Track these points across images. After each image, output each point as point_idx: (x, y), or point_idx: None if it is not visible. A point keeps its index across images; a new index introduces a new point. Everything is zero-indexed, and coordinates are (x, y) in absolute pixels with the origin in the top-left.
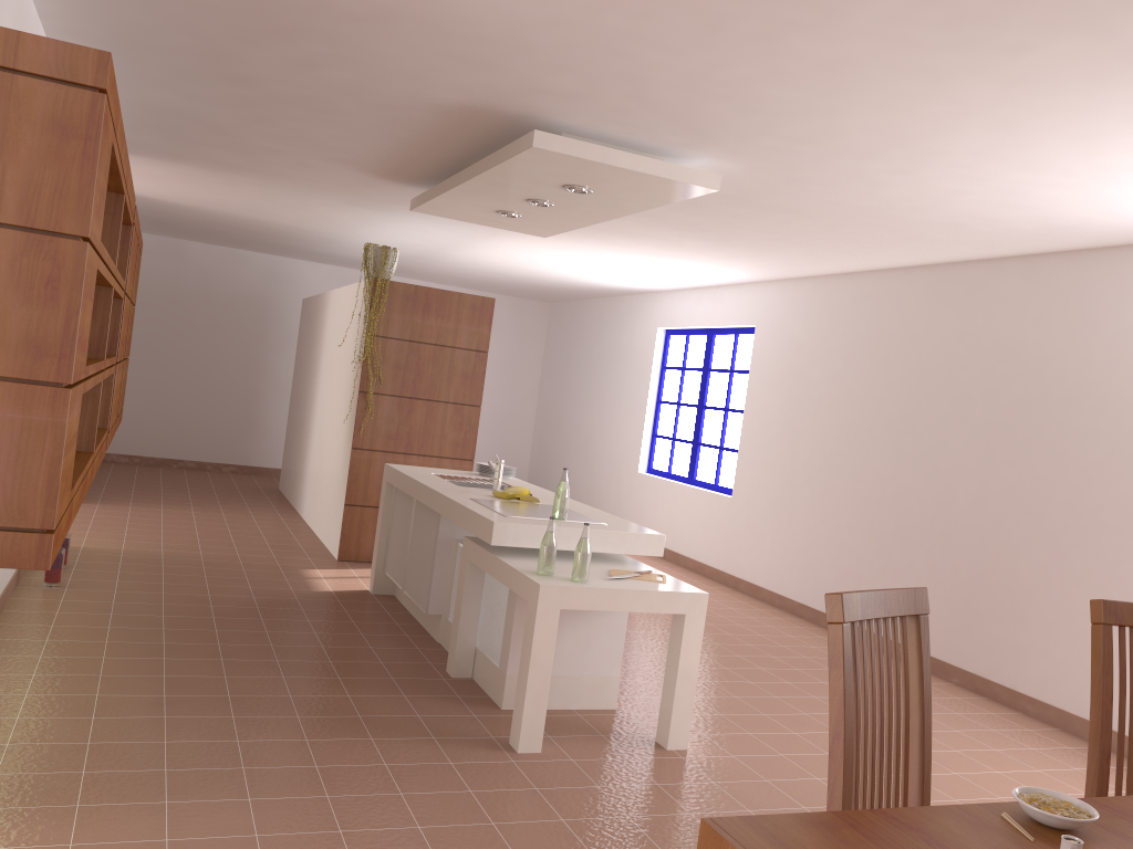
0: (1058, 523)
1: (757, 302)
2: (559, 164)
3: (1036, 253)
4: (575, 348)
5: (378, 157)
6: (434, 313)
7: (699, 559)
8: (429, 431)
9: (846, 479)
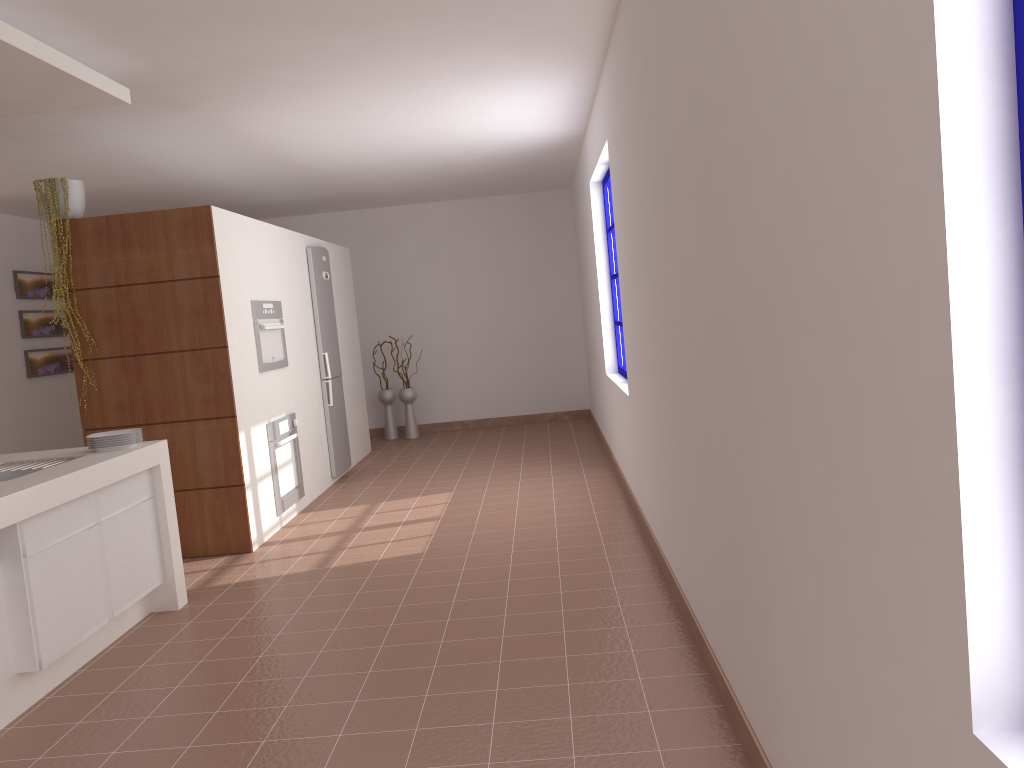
0: (768, 390)
1: (604, 104)
2: None
3: None
4: (579, 234)
5: None
6: (137, 244)
7: (631, 487)
8: (169, 391)
9: (657, 348)
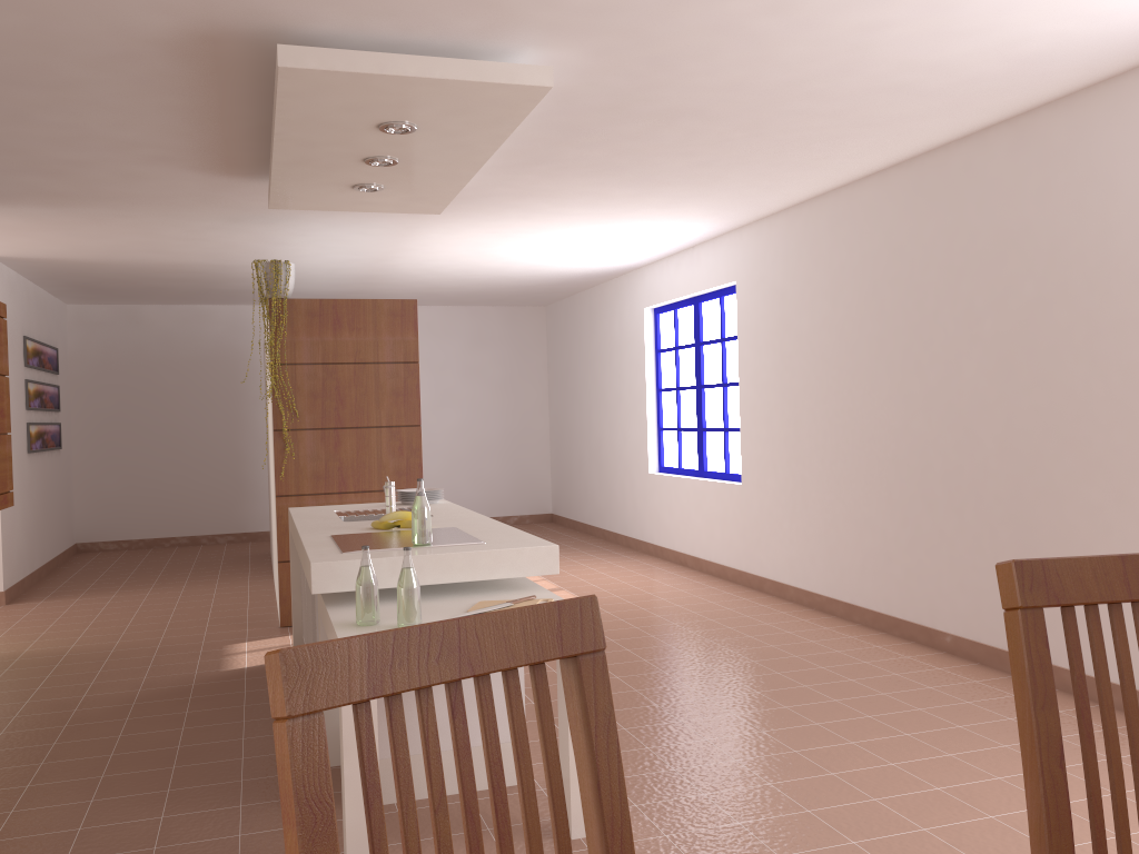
0: (1107, 449)
1: (733, 254)
2: (337, 90)
3: (1023, 111)
4: (574, 349)
5: (189, 144)
6: (347, 327)
7: (721, 562)
8: (364, 463)
9: (855, 440)
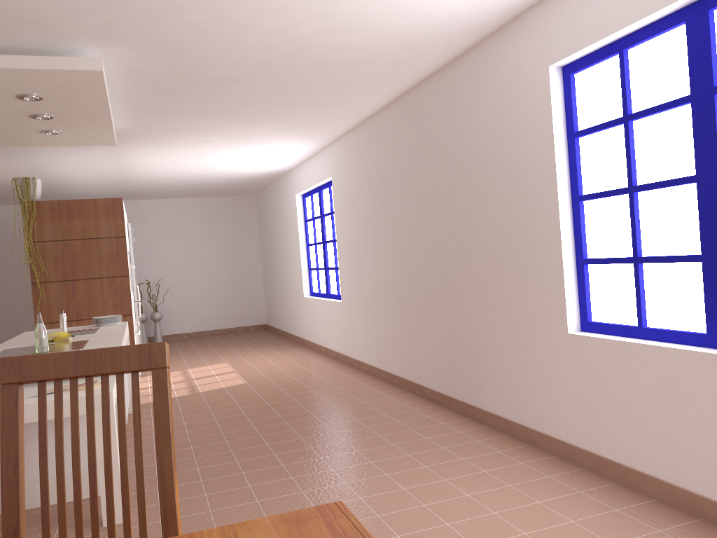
0: (482, 273)
1: (329, 160)
2: None
3: (436, 70)
4: (269, 221)
5: None
6: (77, 217)
7: (336, 350)
8: (93, 301)
9: (384, 272)
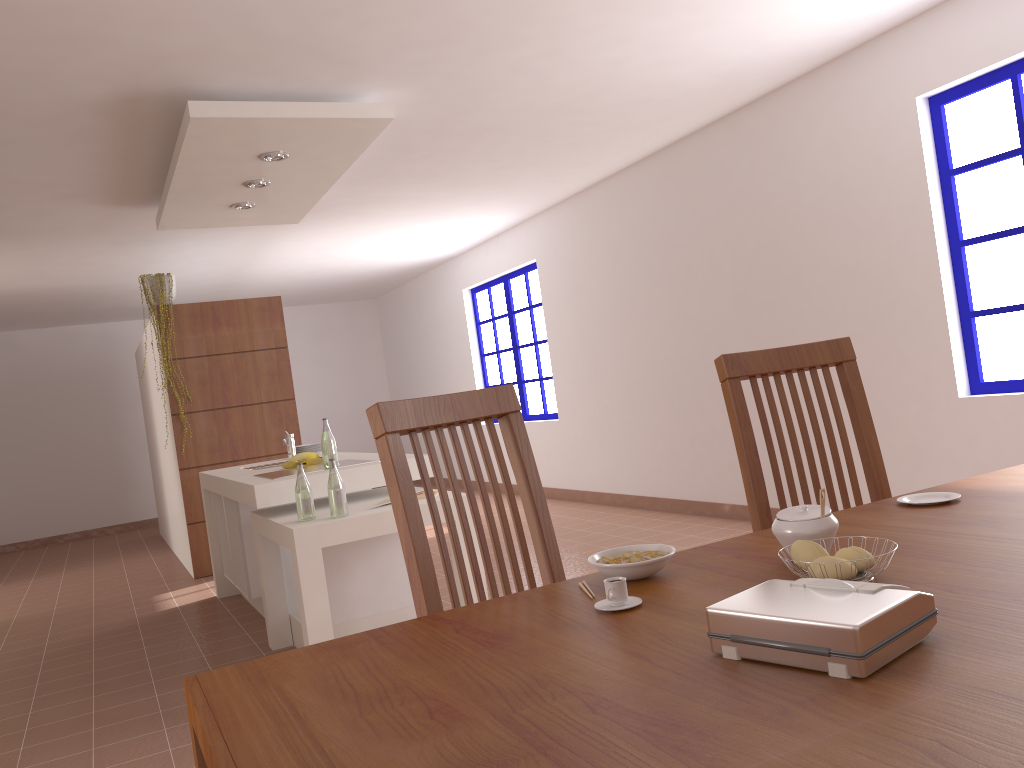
0: None
1: (531, 237)
2: (232, 131)
3: (731, 111)
4: (405, 332)
5: (94, 182)
6: (225, 324)
7: (549, 485)
8: (251, 434)
9: (642, 369)
